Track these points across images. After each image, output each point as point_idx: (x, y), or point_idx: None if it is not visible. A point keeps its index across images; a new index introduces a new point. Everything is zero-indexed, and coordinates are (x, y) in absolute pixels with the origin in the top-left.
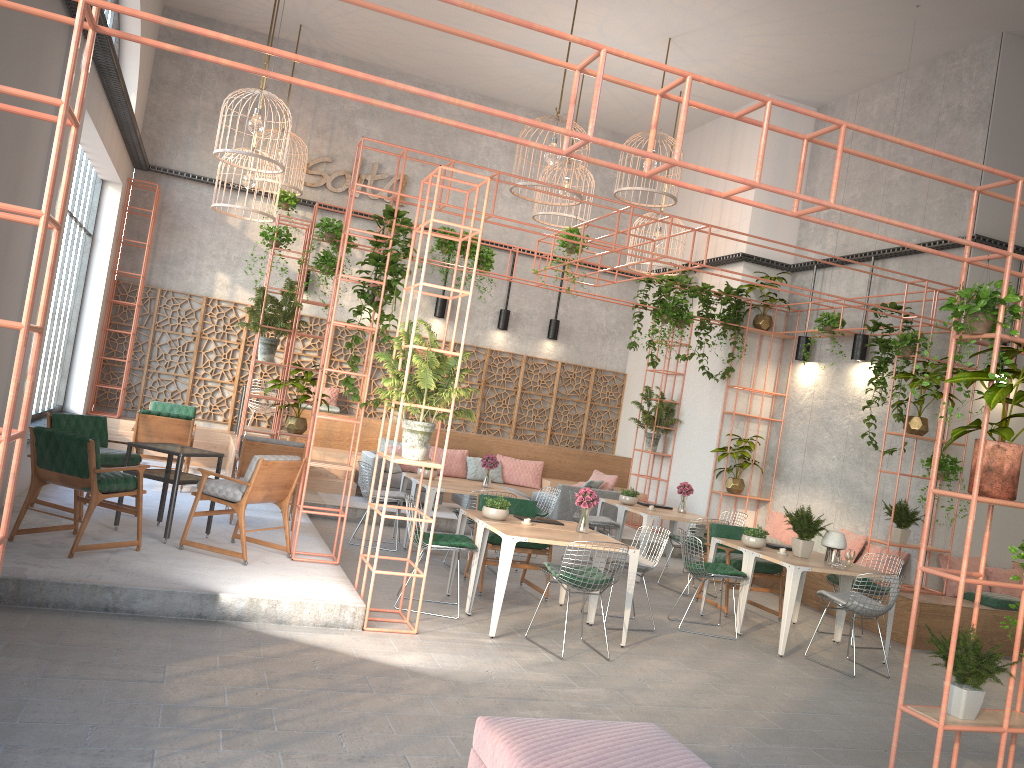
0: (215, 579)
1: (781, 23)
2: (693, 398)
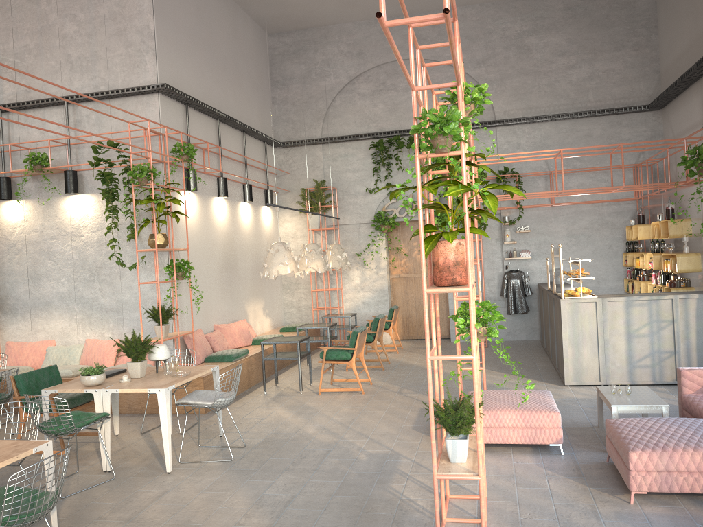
0: None
1: None
2: None
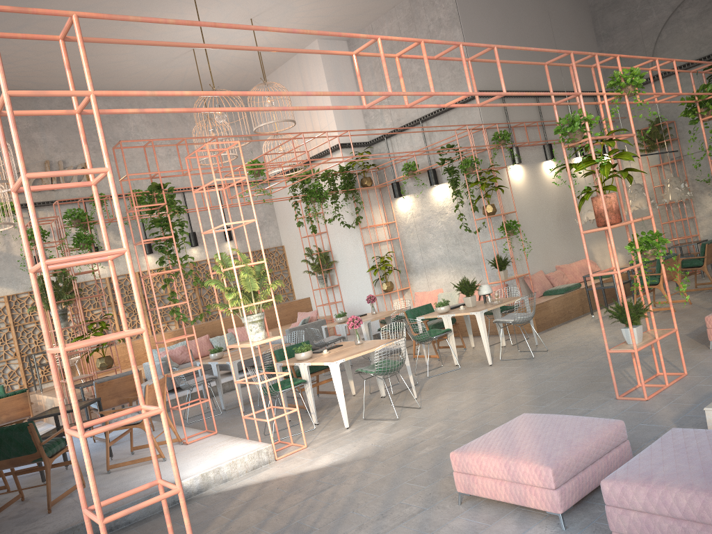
0: (163, 476)
1: None
2: (339, 244)
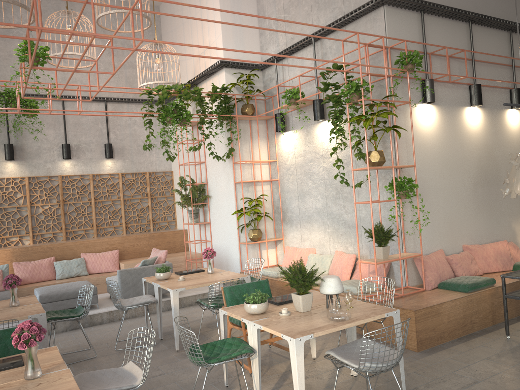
0: None
1: None
2: (214, 177)
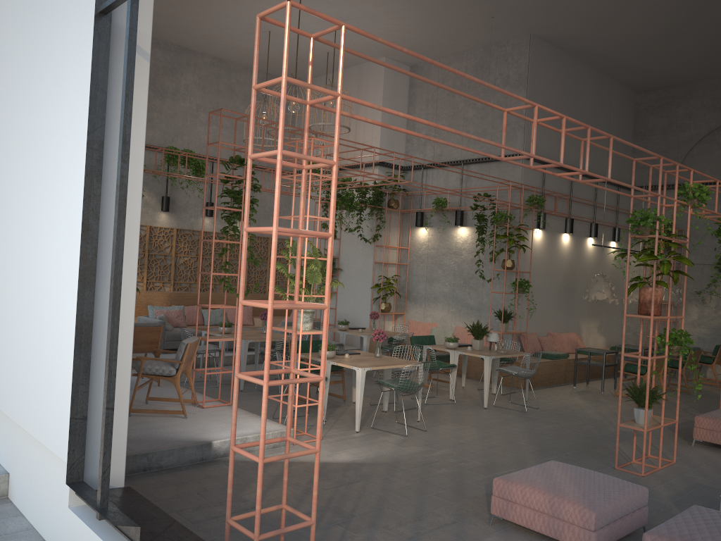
0: (191, 432)
1: (411, 19)
2: (349, 254)
